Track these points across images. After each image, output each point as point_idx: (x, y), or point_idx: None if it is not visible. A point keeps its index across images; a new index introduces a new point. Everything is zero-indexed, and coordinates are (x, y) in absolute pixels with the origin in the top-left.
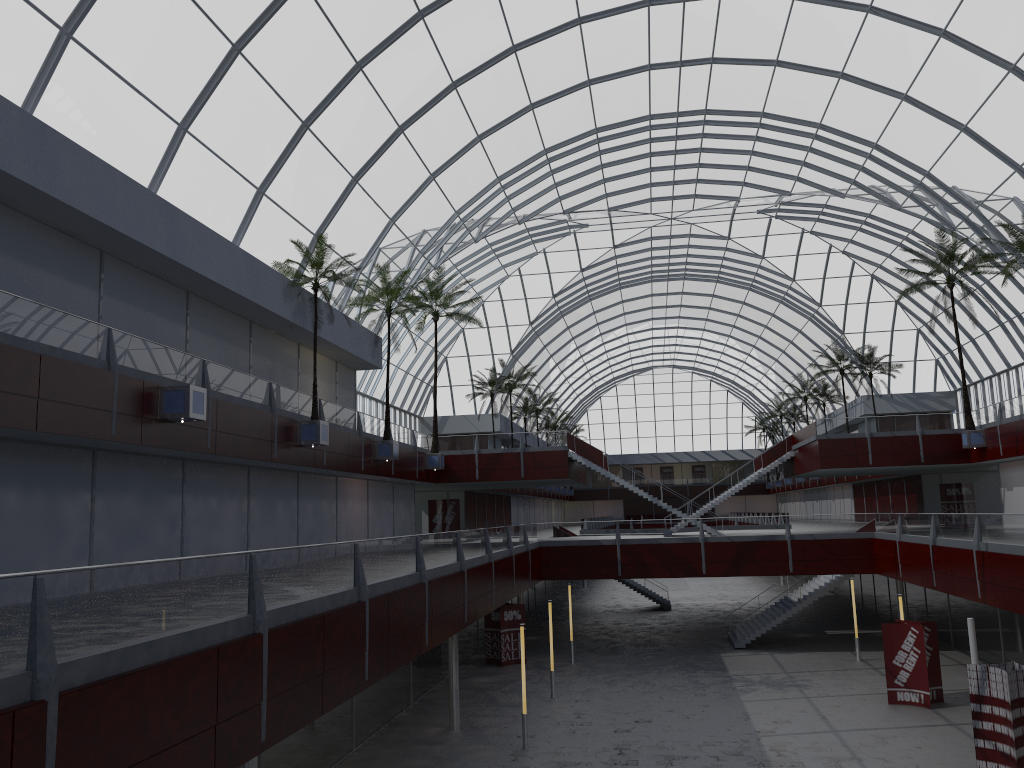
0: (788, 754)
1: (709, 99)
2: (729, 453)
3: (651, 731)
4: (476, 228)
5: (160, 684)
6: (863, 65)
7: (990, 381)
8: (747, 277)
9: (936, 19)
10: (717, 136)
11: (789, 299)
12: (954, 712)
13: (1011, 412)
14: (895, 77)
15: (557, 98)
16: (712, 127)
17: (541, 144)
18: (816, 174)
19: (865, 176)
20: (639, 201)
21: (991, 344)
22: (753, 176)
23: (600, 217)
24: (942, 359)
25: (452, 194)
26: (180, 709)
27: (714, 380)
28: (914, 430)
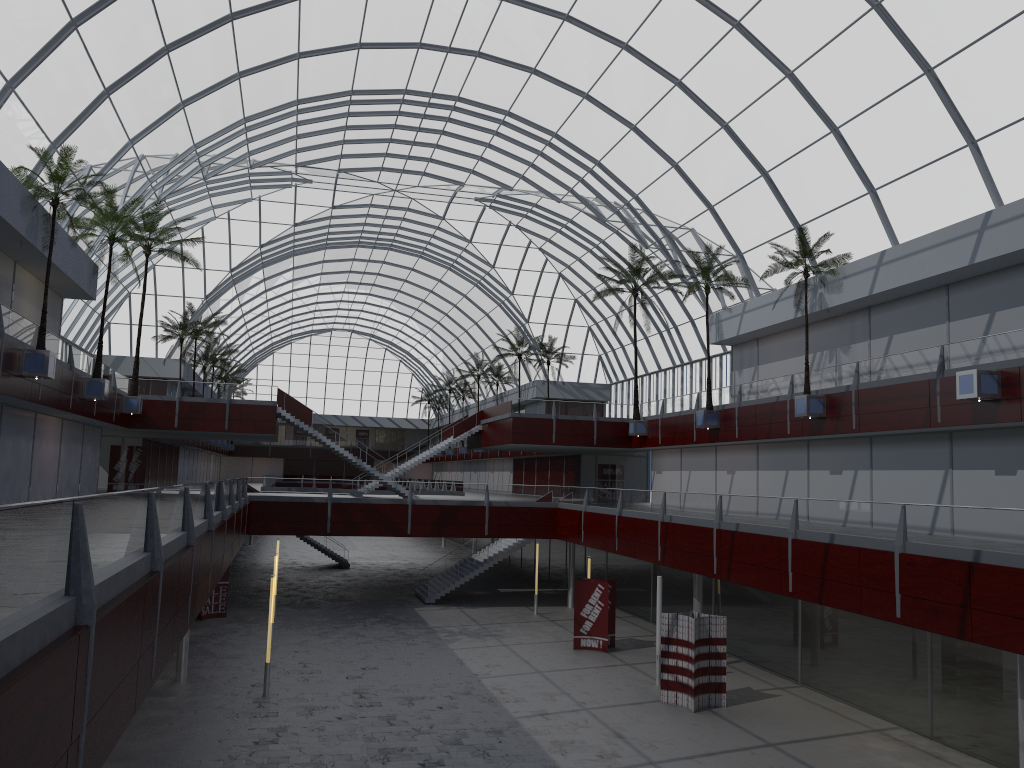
0: (509, 692)
1: (464, 88)
2: (394, 421)
3: (381, 677)
4: (209, 165)
5: (126, 616)
6: (607, 92)
7: (642, 379)
8: (450, 257)
9: (676, 70)
10: (461, 123)
11: (484, 284)
12: (625, 655)
13: (672, 408)
14: (630, 109)
15: (326, 53)
16: (459, 114)
17: (296, 94)
18: (540, 177)
19: (583, 187)
20: (370, 168)
21: (649, 348)
22: (483, 166)
23: (327, 176)
24: (605, 355)
25: (196, 126)
26: (130, 642)
27: (390, 349)
28: (591, 416)
